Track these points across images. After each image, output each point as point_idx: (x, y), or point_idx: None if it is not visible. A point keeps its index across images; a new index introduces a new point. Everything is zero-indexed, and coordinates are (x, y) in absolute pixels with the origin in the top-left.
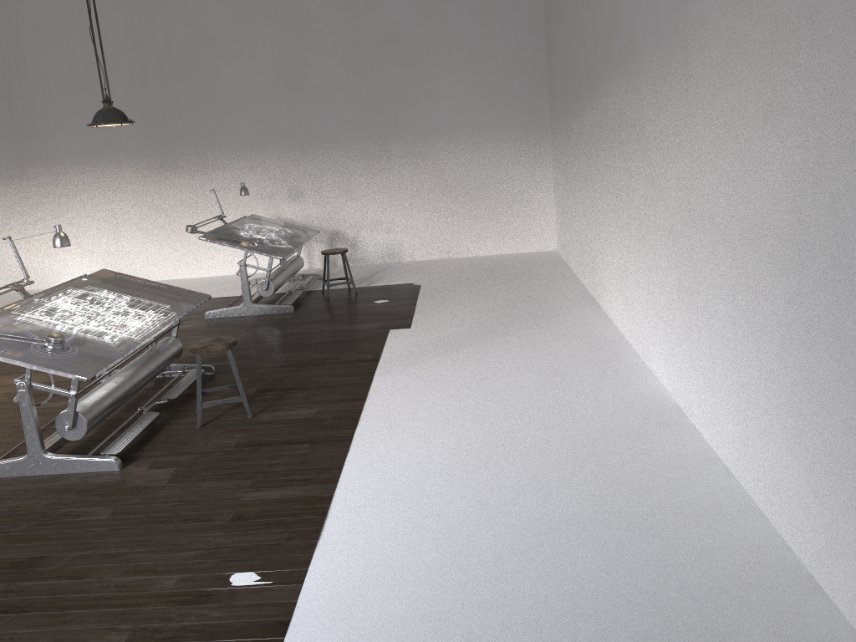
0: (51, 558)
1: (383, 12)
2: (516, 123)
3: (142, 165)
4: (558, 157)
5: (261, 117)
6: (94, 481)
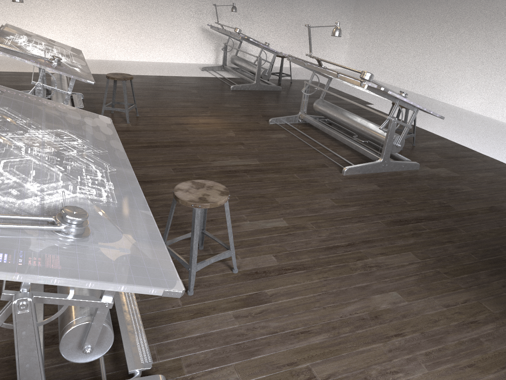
0: (498, 207)
1: None
2: None
3: None
4: (370, 18)
5: None
6: (421, 174)
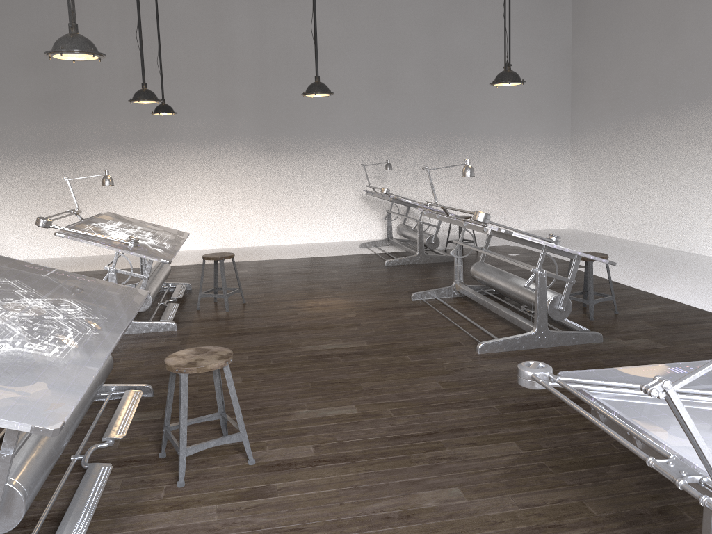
0: None
1: (458, 40)
2: (547, 131)
3: (253, 147)
4: (591, 156)
5: (357, 113)
6: (601, 348)
